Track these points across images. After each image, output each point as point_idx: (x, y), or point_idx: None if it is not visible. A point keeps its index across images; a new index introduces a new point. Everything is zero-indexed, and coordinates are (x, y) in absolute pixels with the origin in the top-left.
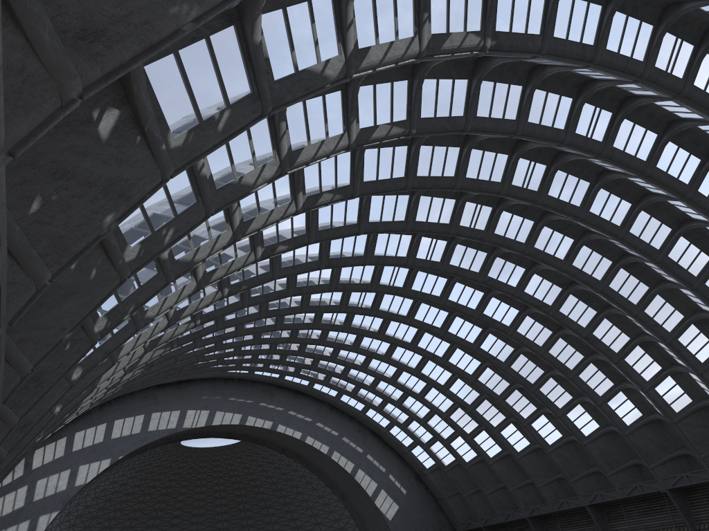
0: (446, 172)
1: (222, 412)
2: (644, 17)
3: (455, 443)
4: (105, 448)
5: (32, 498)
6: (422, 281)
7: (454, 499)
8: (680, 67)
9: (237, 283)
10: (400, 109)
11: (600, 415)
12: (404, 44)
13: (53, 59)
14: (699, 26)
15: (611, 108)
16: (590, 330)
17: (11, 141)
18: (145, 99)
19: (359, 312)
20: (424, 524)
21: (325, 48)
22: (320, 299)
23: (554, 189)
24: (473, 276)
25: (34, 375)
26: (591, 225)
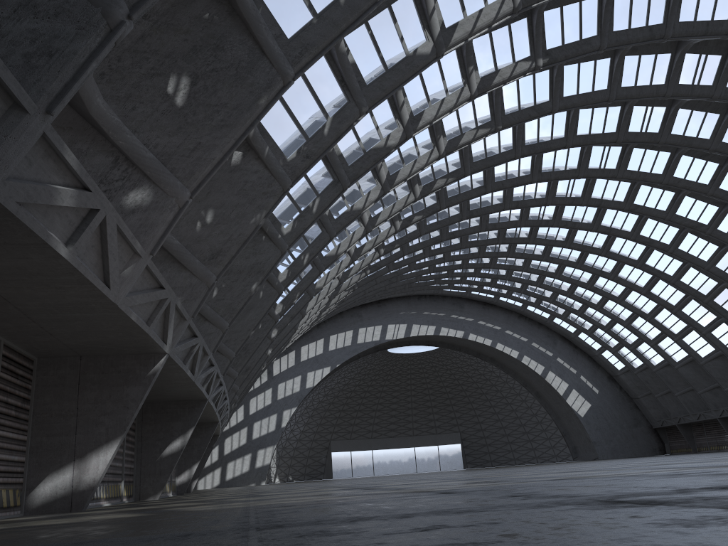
0: (555, 135)
1: (418, 325)
2: None
3: (641, 348)
4: (325, 358)
5: (276, 397)
6: (571, 212)
7: (648, 398)
8: None
9: (390, 243)
10: (483, 114)
11: None
12: (455, 96)
13: (202, 273)
14: None
15: (720, 51)
16: None
17: (191, 313)
18: None
19: (516, 242)
20: (617, 421)
21: (385, 127)
22: (477, 234)
23: (678, 127)
24: (618, 206)
25: (243, 346)
26: (726, 155)
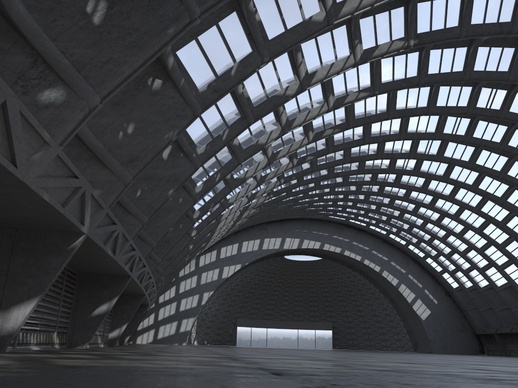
0: (419, 104)
1: (308, 240)
2: None
3: (472, 273)
4: (238, 258)
5: (200, 282)
6: (427, 166)
7: (474, 311)
8: None
9: (289, 175)
10: (365, 81)
11: None
12: (342, 62)
13: (120, 173)
14: None
15: None
16: None
17: (109, 204)
18: (182, 138)
19: (385, 185)
20: (449, 326)
21: (285, 80)
22: (356, 177)
23: (515, 106)
24: (464, 164)
25: (166, 239)
26: None
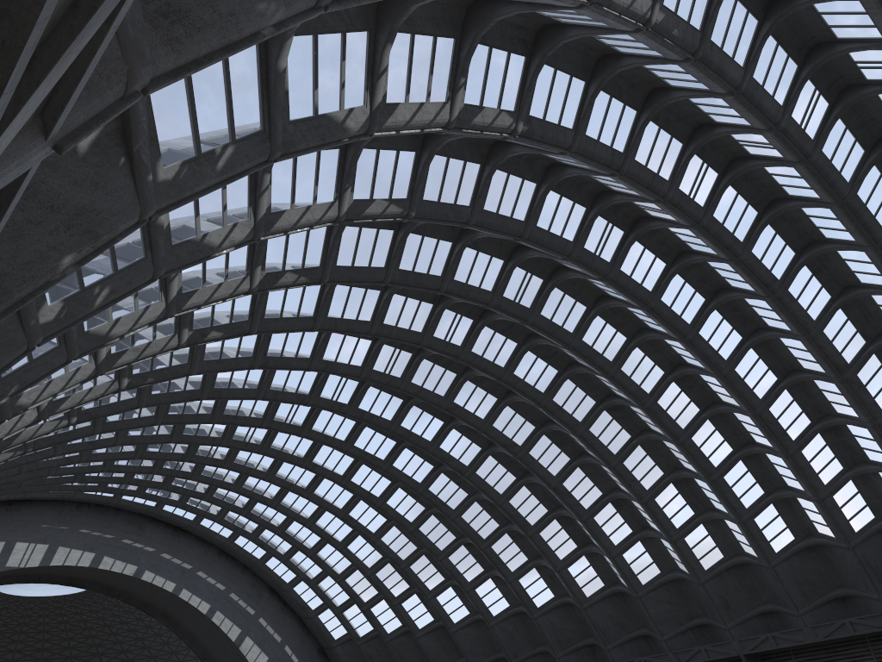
0: (432, 269)
1: (67, 548)
2: (675, 133)
3: (377, 608)
4: None
5: None
6: (372, 399)
7: None
8: (703, 194)
9: (142, 373)
10: (402, 185)
11: (557, 583)
12: (435, 109)
13: (130, 33)
14: (726, 154)
15: (624, 226)
16: (560, 480)
17: (64, 130)
18: (141, 110)
19: (285, 430)
20: None
21: (351, 94)
22: (238, 407)
23: (548, 308)
24: (437, 401)
25: None
26: (582, 356)
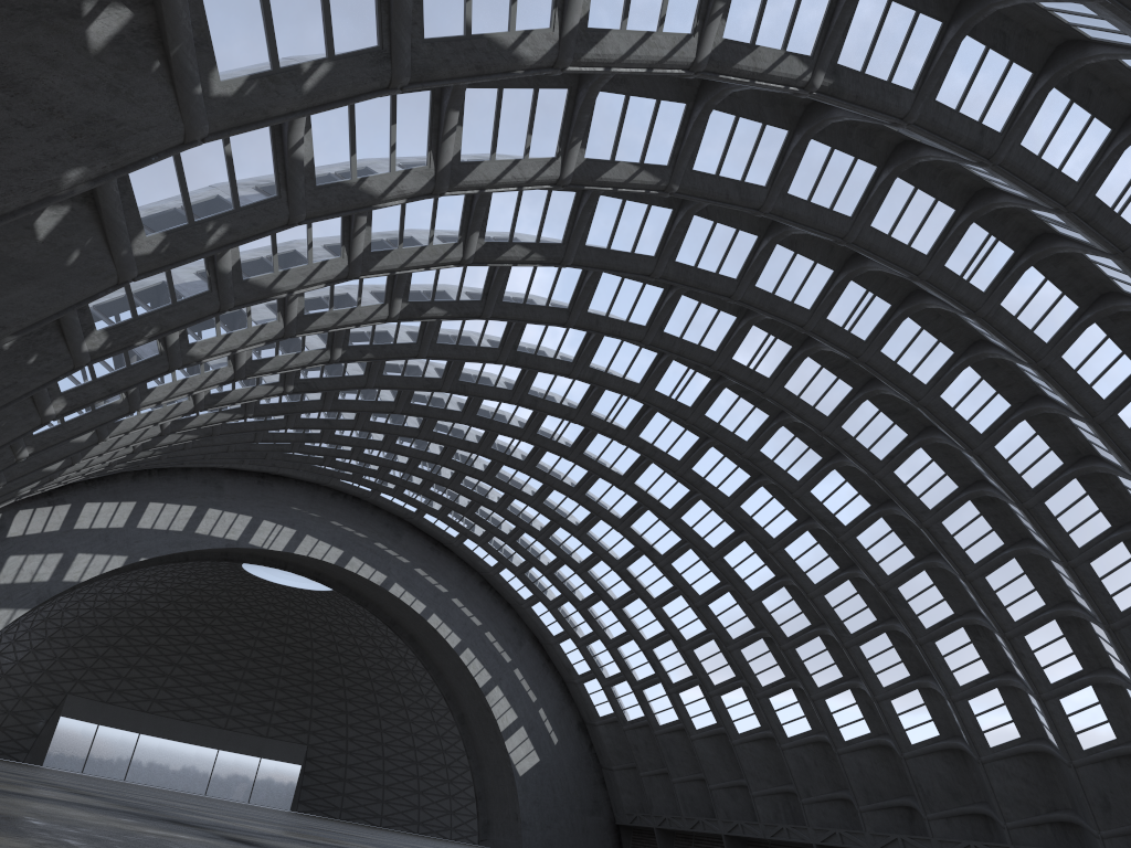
0: (725, 269)
1: (315, 539)
2: (1099, 111)
3: (650, 691)
4: (124, 539)
5: None
6: (658, 430)
7: (626, 775)
8: None
9: (360, 346)
10: (661, 147)
11: (876, 717)
12: (671, 42)
13: None
14: None
15: (1015, 243)
16: (895, 582)
17: None
18: (180, 6)
19: (550, 449)
20: (569, 797)
21: (529, 12)
22: (495, 410)
23: (894, 345)
24: (737, 446)
25: None
26: (936, 420)
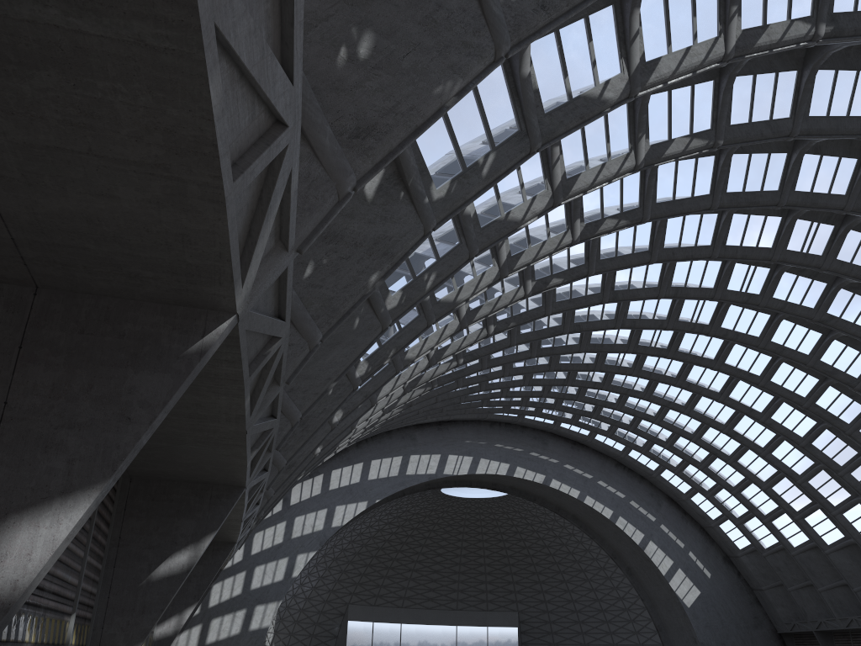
0: (767, 185)
1: (487, 460)
2: None
3: (778, 522)
4: (362, 489)
5: (290, 535)
6: (735, 318)
7: (776, 592)
8: None
9: (504, 319)
10: (703, 117)
11: None
12: (705, 48)
13: (332, 161)
14: None
15: None
16: None
17: (299, 240)
18: (408, 154)
19: (651, 353)
20: (733, 617)
21: (604, 68)
22: (603, 336)
23: None
24: (806, 314)
25: (300, 419)
26: None
